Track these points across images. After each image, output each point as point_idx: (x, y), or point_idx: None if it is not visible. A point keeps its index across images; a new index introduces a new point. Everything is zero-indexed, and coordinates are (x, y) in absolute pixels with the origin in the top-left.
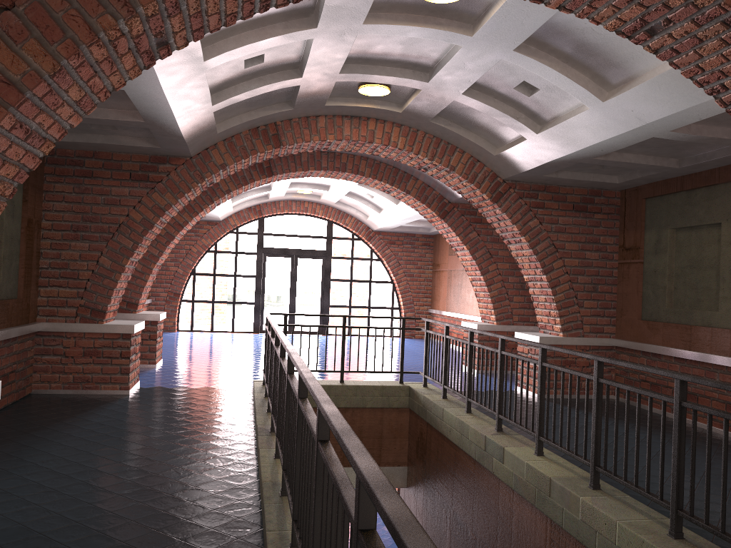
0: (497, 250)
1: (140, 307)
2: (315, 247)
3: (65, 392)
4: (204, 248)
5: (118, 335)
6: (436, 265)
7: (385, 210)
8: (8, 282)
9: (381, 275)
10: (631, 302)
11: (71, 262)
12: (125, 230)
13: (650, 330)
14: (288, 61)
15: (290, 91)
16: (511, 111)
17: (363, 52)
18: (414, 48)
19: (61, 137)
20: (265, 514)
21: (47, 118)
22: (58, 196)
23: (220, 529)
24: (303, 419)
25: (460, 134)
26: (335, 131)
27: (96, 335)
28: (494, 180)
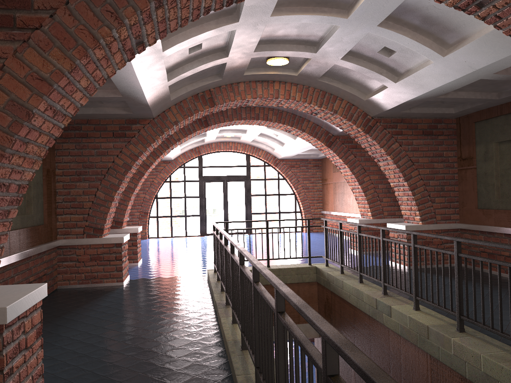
0: (369, 167)
1: (124, 224)
2: (237, 173)
3: (80, 286)
4: (162, 180)
5: (112, 244)
6: (324, 179)
7: (287, 144)
8: (37, 213)
9: (284, 189)
10: (469, 197)
11: (77, 197)
12: (112, 172)
13: (485, 216)
14: (218, 46)
15: (219, 67)
16: (376, 68)
17: (270, 36)
18: (305, 30)
19: (75, 113)
20: (233, 364)
21: (66, 101)
22: (65, 152)
23: (202, 376)
24: (258, 297)
25: (339, 87)
26: (252, 92)
27: (98, 245)
28: (365, 118)
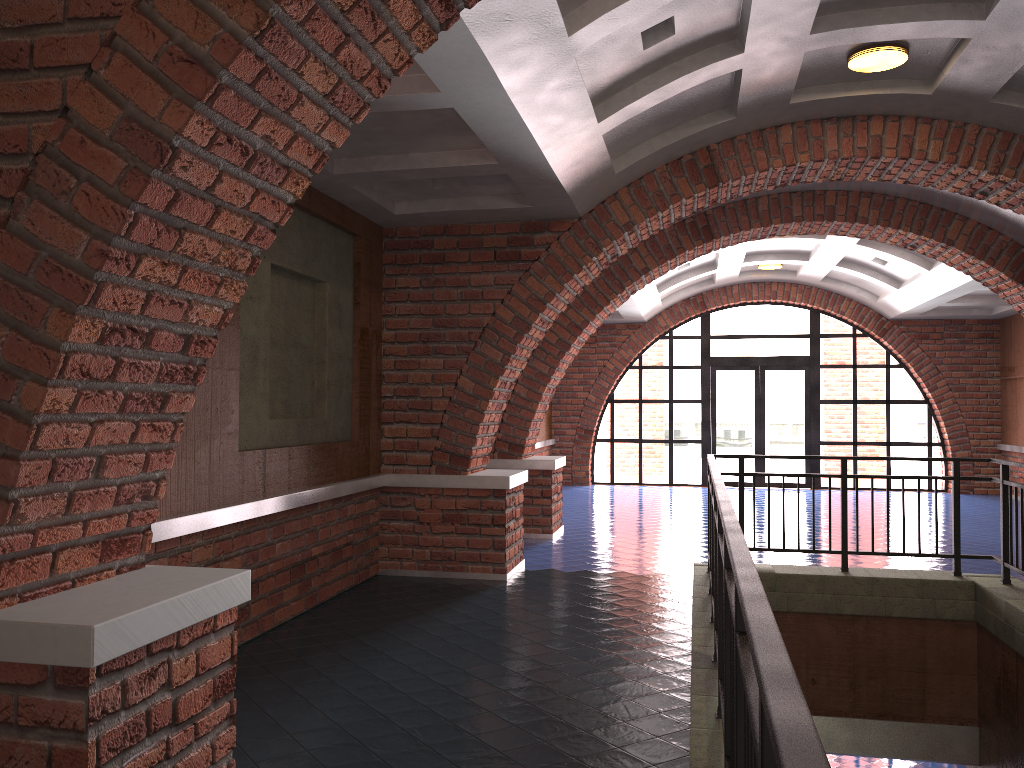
0: None
1: (529, 451)
2: (794, 354)
3: (420, 574)
4: (624, 363)
5: (487, 491)
6: (1007, 369)
7: (909, 283)
8: (336, 417)
9: (906, 392)
10: None
11: (421, 387)
12: (490, 335)
13: None
14: (717, 25)
15: (728, 86)
16: None
17: None
18: None
19: (318, 165)
20: None
21: (278, 128)
22: (402, 294)
23: None
24: None
25: None
26: (811, 147)
27: (458, 491)
28: None
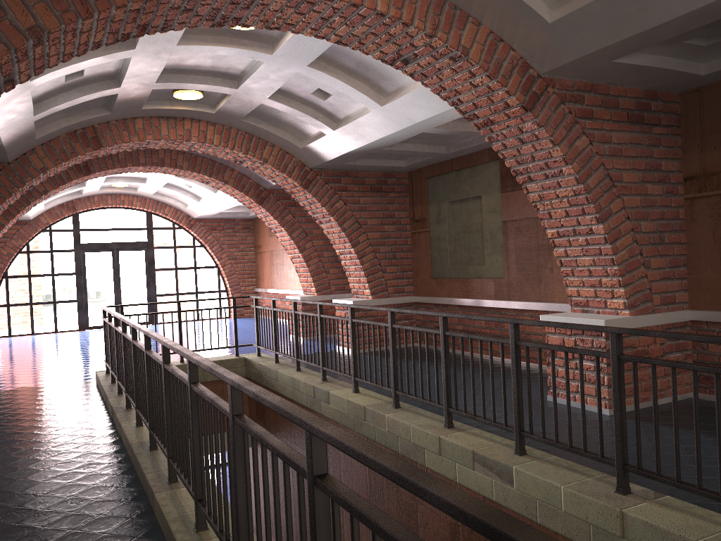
0: (312, 229)
1: None
2: (132, 238)
3: None
4: (15, 250)
5: None
6: (258, 246)
7: (205, 199)
8: None
9: (204, 260)
10: (423, 265)
11: None
12: None
13: (439, 286)
14: (107, 73)
15: (108, 98)
16: (311, 112)
17: (177, 64)
18: (223, 61)
19: None
20: (141, 464)
21: None
22: None
23: (102, 484)
24: (170, 378)
25: (269, 131)
26: (154, 132)
27: None
28: (303, 169)
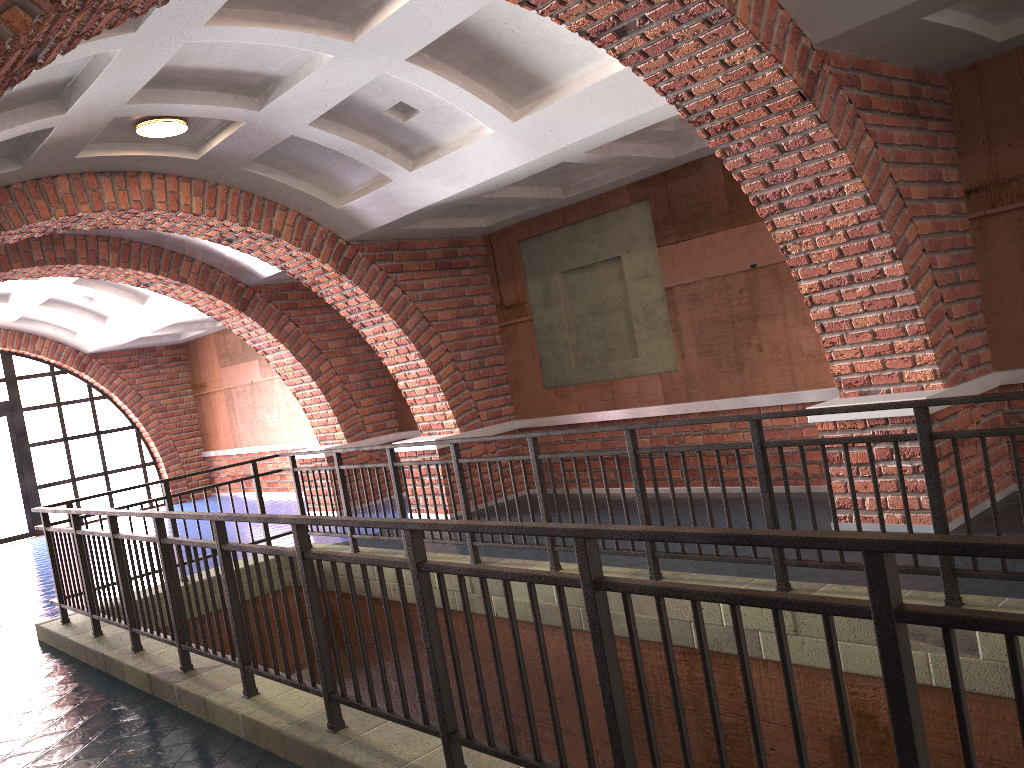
0: (327, 342)
1: None
2: None
3: None
4: None
5: None
6: (200, 385)
7: (119, 317)
8: None
9: (77, 424)
10: (528, 371)
11: None
12: None
13: (561, 398)
14: (49, 87)
15: (23, 138)
16: (374, 144)
17: (169, 69)
18: (251, 61)
19: None
20: (351, 759)
21: None
22: None
23: None
24: (443, 588)
25: (286, 184)
26: (90, 198)
27: None
28: (335, 244)
